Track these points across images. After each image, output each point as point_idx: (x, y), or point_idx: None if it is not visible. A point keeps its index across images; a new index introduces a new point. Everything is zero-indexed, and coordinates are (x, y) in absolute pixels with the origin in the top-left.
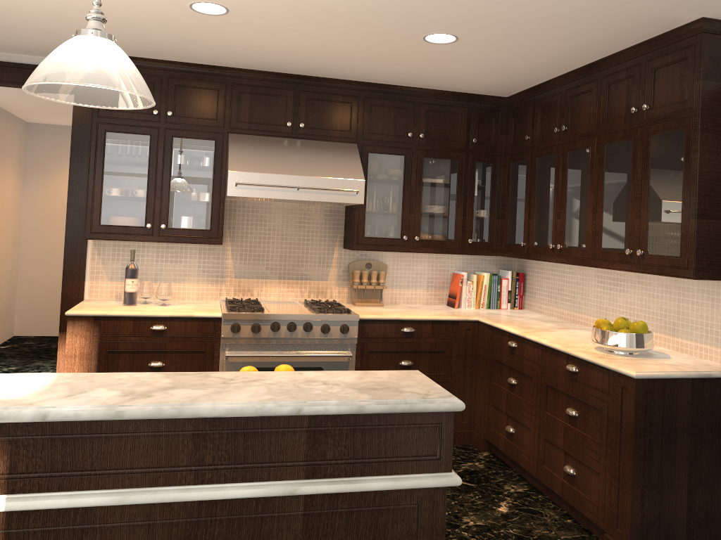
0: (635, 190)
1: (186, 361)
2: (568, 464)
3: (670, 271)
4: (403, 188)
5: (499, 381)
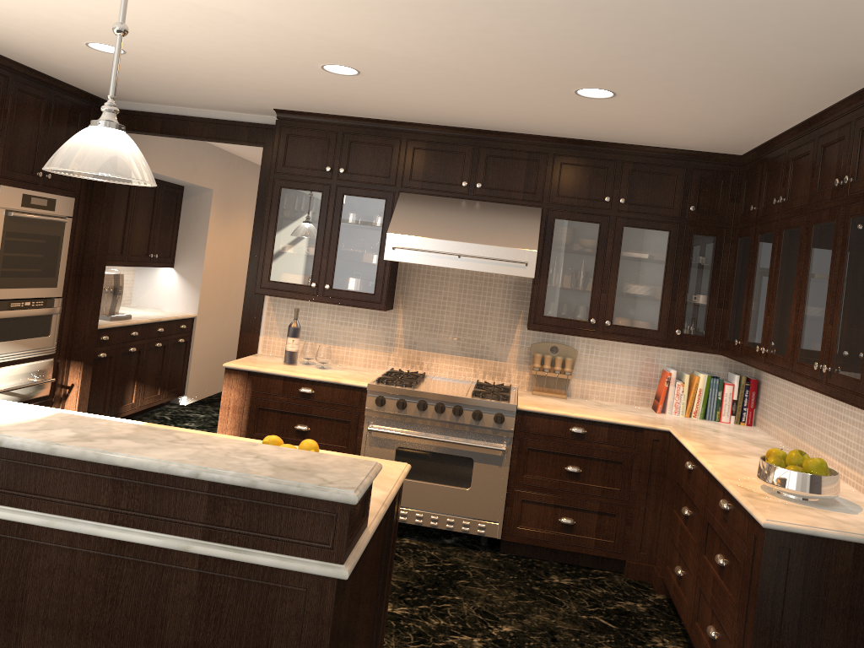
0: (831, 287)
1: (331, 428)
2: (713, 624)
3: (850, 397)
4: (594, 262)
5: (678, 509)
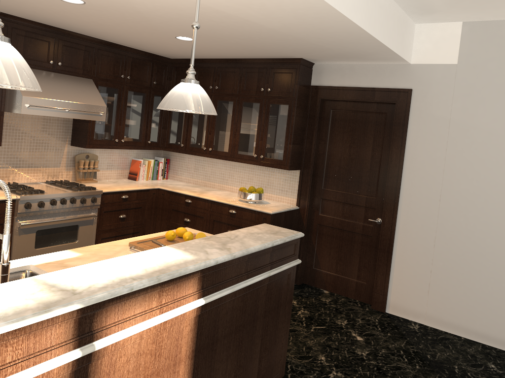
0: (260, 127)
1: None
2: None
3: (277, 166)
4: (116, 109)
5: (176, 220)
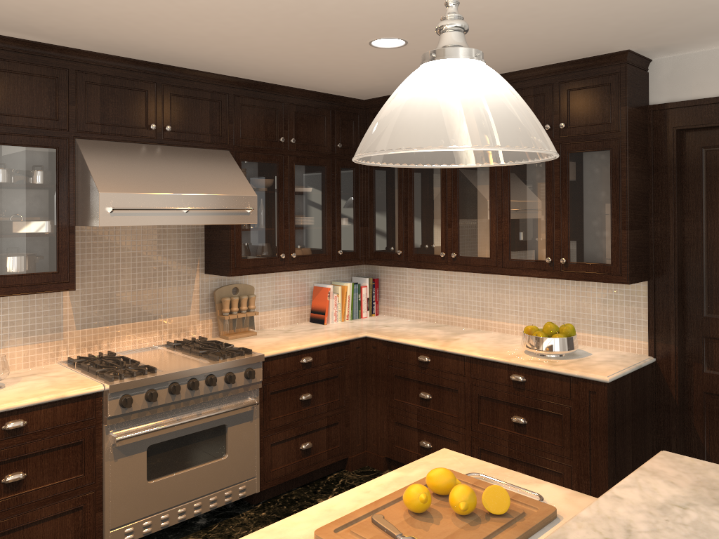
0: (552, 203)
1: (58, 460)
2: (516, 470)
3: (600, 277)
4: (277, 200)
5: (403, 397)
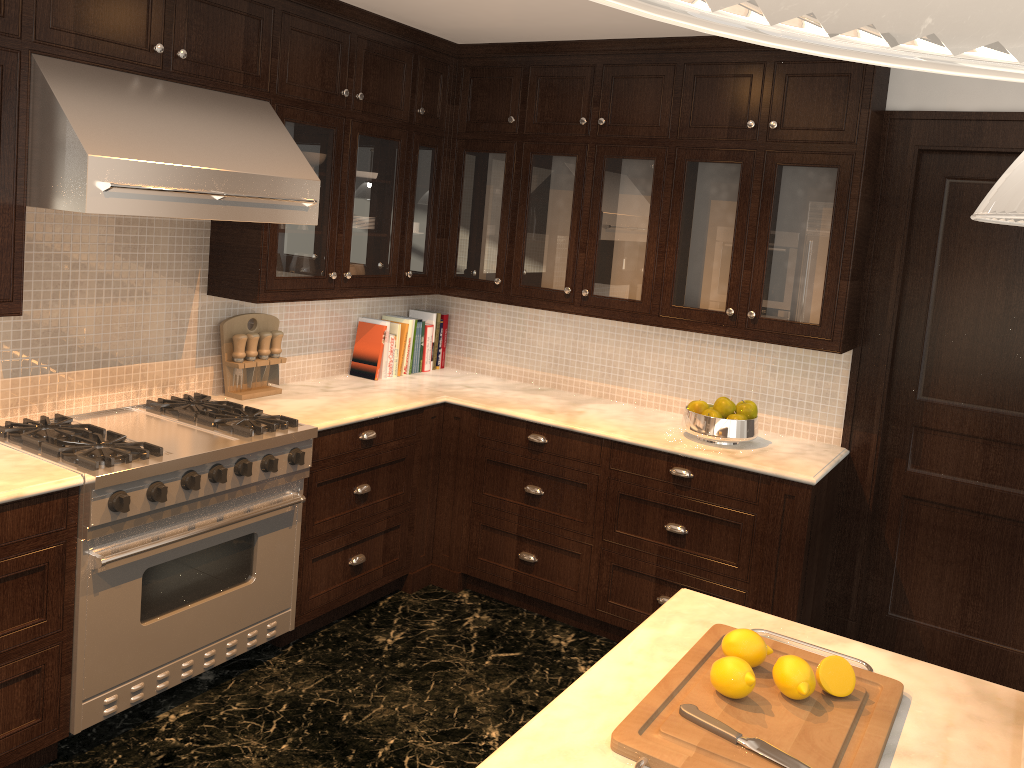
0: (744, 233)
1: (5, 598)
2: (664, 594)
3: (802, 341)
4: (331, 189)
5: (499, 490)
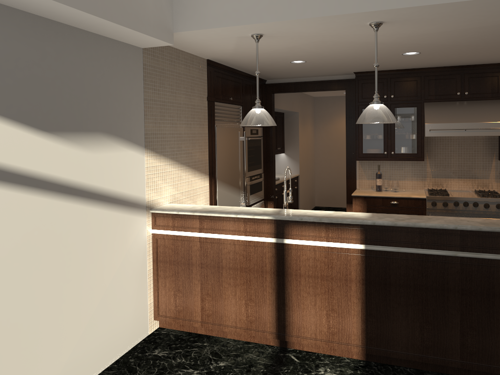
0: None
1: None
2: None
3: None
4: None
5: None
